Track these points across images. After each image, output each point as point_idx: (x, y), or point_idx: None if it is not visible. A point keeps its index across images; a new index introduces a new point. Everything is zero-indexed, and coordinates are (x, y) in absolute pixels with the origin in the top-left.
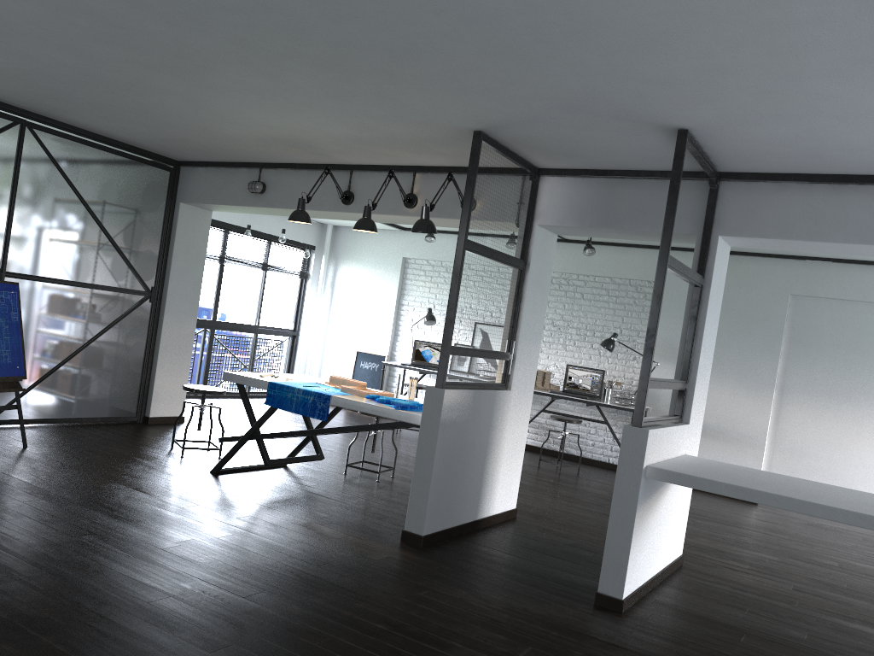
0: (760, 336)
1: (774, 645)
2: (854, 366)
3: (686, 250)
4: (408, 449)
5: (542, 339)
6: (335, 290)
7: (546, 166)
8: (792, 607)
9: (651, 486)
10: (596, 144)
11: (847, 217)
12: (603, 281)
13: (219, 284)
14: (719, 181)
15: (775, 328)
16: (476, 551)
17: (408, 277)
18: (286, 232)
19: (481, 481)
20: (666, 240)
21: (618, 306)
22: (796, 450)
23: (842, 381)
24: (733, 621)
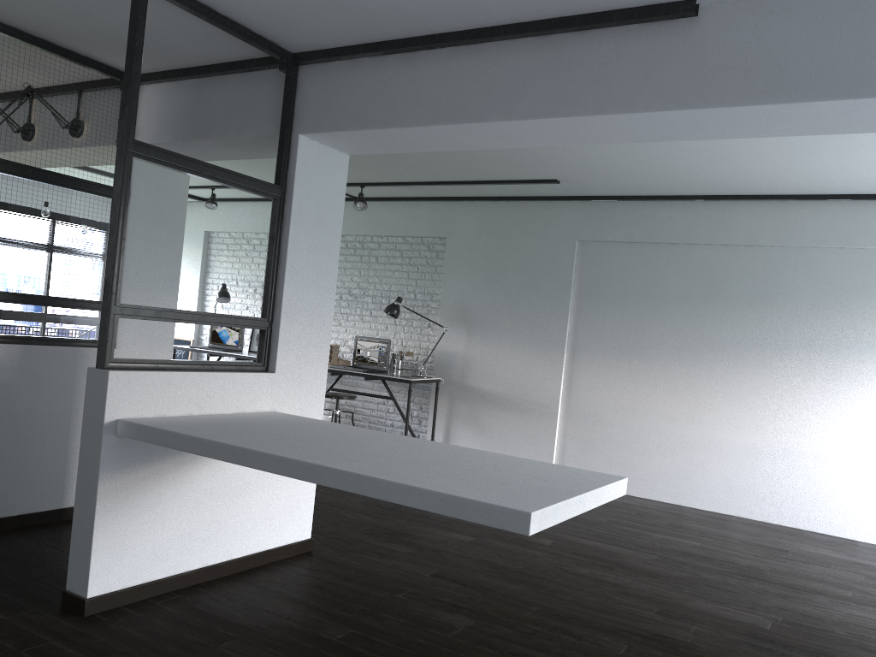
0: (549, 290)
1: (265, 650)
2: (645, 317)
3: (473, 199)
4: None
5: (340, 311)
6: None
7: None
8: (389, 598)
9: (151, 448)
10: (113, 20)
11: (419, 93)
12: (397, 241)
13: None
14: (294, 65)
15: (563, 280)
16: (6, 545)
17: (212, 252)
18: None
19: (66, 460)
20: (124, 119)
21: (411, 268)
22: (590, 417)
23: (633, 335)
24: (255, 620)
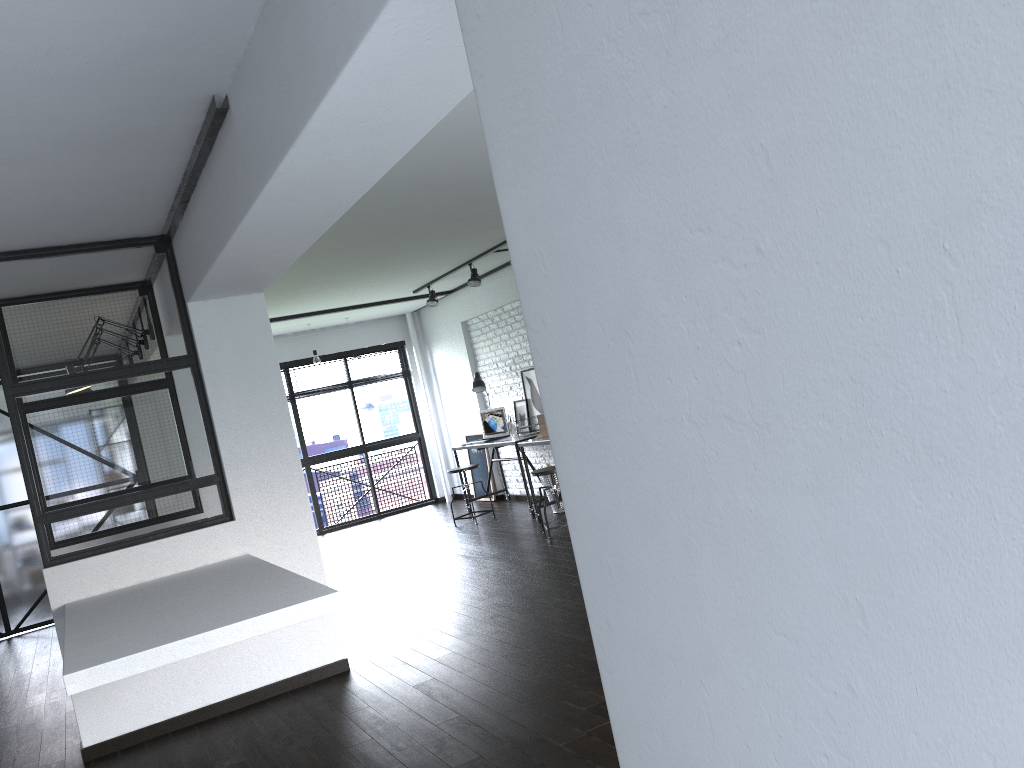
0: None
1: None
2: None
3: None
4: (407, 551)
5: None
6: (437, 377)
7: (139, 278)
8: (333, 719)
9: None
10: (44, 272)
11: (197, 244)
12: None
13: (298, 422)
14: (165, 244)
15: None
16: None
17: (473, 341)
18: (357, 342)
19: None
20: None
21: None
22: None
23: None
24: (189, 755)
